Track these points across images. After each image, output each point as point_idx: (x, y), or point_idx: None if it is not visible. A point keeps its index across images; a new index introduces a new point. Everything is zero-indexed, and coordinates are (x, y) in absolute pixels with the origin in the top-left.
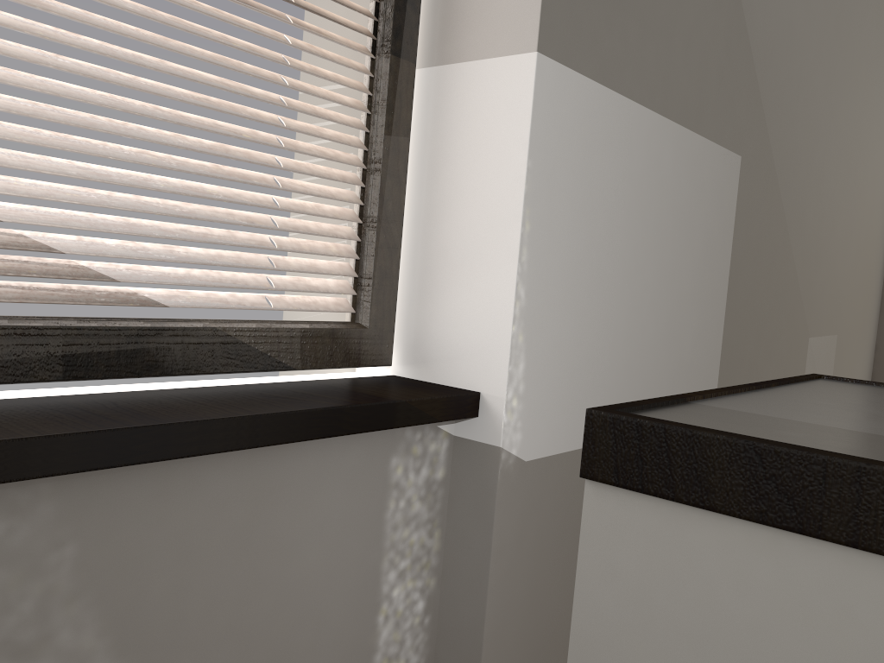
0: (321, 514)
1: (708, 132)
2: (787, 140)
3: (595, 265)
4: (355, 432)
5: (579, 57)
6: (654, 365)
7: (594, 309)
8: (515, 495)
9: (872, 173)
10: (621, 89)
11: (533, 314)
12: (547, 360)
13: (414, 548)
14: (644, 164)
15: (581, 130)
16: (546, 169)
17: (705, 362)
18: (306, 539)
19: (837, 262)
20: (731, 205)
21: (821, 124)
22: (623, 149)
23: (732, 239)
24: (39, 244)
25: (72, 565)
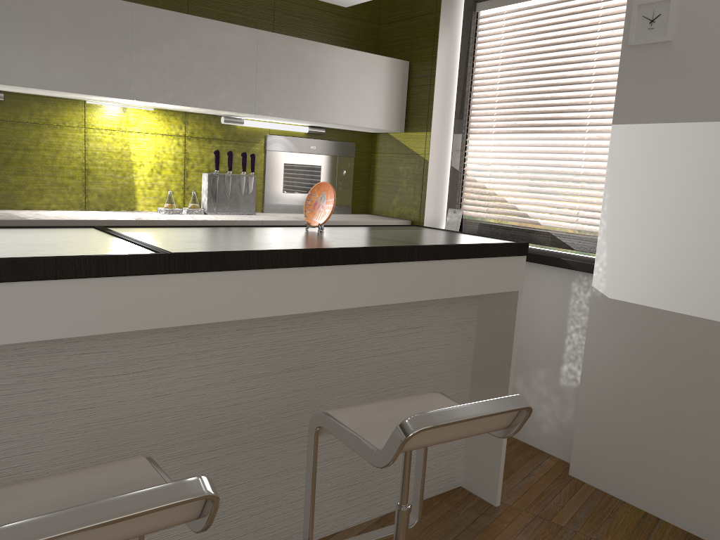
0: (543, 291)
1: None
2: None
3: (665, 213)
4: (541, 263)
5: (644, 116)
6: None
7: (665, 236)
8: (601, 310)
9: None
10: (688, 119)
11: (612, 233)
12: (624, 255)
13: (583, 322)
14: None
15: (647, 149)
16: (620, 171)
17: None
18: (538, 296)
19: None
20: None
21: None
22: (693, 150)
23: None
24: (515, 207)
25: None
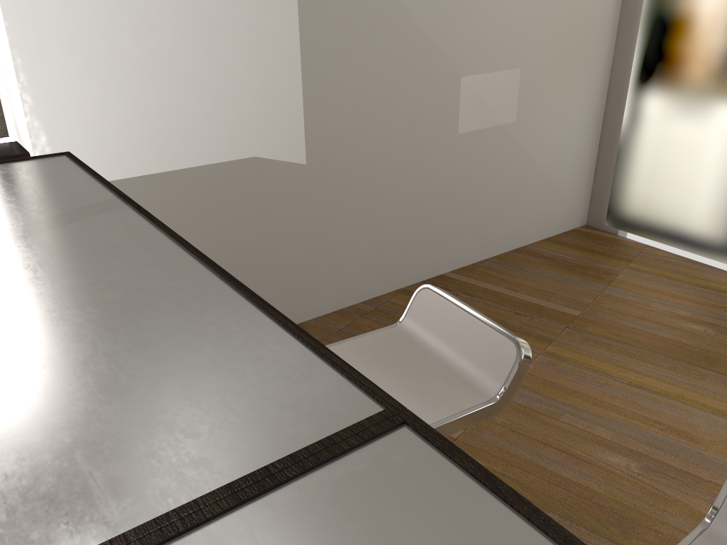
0: None
1: None
2: None
3: (105, 71)
4: None
5: None
6: (205, 122)
7: (114, 97)
8: None
9: None
10: None
11: (45, 109)
12: (70, 132)
13: None
14: None
15: None
16: (27, 23)
17: (280, 113)
18: None
19: (508, 9)
20: None
21: None
22: None
23: (298, 23)
24: None
25: None
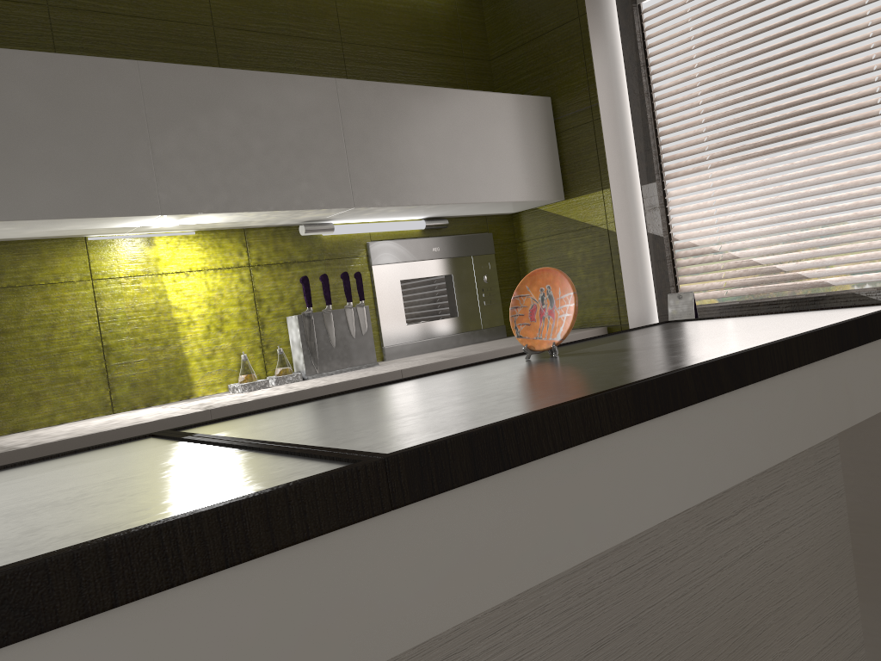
0: None
1: None
2: None
3: None
4: None
5: None
6: None
7: None
8: None
9: None
10: None
11: None
12: None
13: None
14: None
15: None
16: None
17: None
18: None
19: None
20: None
21: None
22: None
23: None
24: (777, 269)
25: None
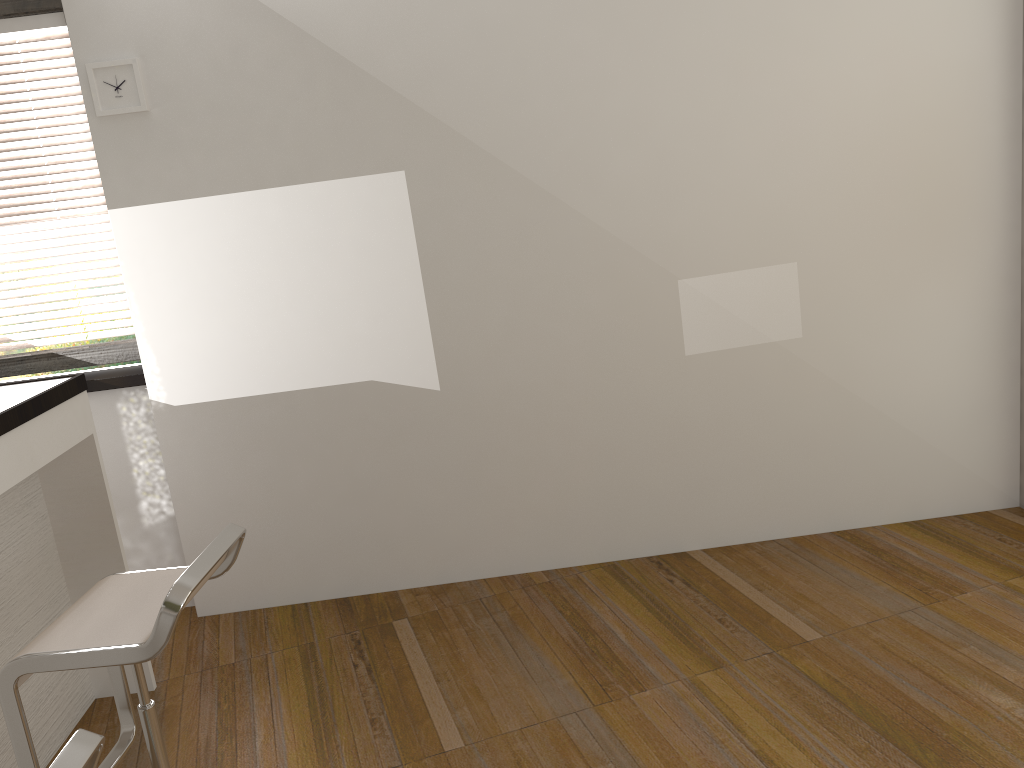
0: None
1: (331, 175)
2: (512, 120)
3: (206, 297)
4: None
5: (146, 196)
6: (310, 344)
7: (215, 321)
8: (172, 422)
9: (868, 47)
10: (197, 194)
11: (154, 333)
12: (176, 354)
13: (148, 444)
14: (243, 226)
15: (162, 232)
16: (138, 261)
17: (400, 333)
18: None
19: (754, 186)
20: (400, 211)
21: (612, 70)
22: (213, 226)
23: (414, 235)
24: None
25: None
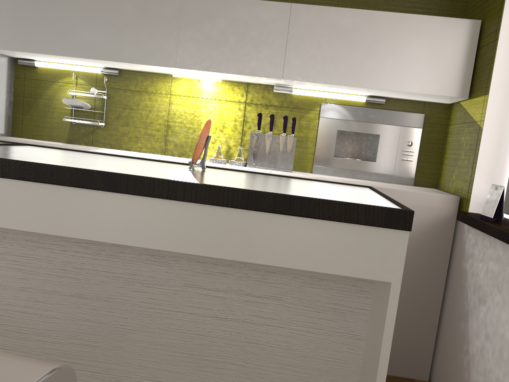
0: None
1: None
2: None
3: None
4: None
5: None
6: None
7: None
8: None
9: None
10: None
11: None
12: None
13: None
14: None
15: None
16: None
17: None
18: None
19: None
20: None
21: None
22: None
23: None
24: None
25: (508, 272)
